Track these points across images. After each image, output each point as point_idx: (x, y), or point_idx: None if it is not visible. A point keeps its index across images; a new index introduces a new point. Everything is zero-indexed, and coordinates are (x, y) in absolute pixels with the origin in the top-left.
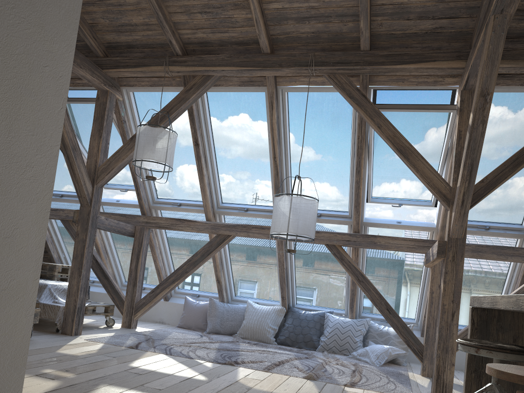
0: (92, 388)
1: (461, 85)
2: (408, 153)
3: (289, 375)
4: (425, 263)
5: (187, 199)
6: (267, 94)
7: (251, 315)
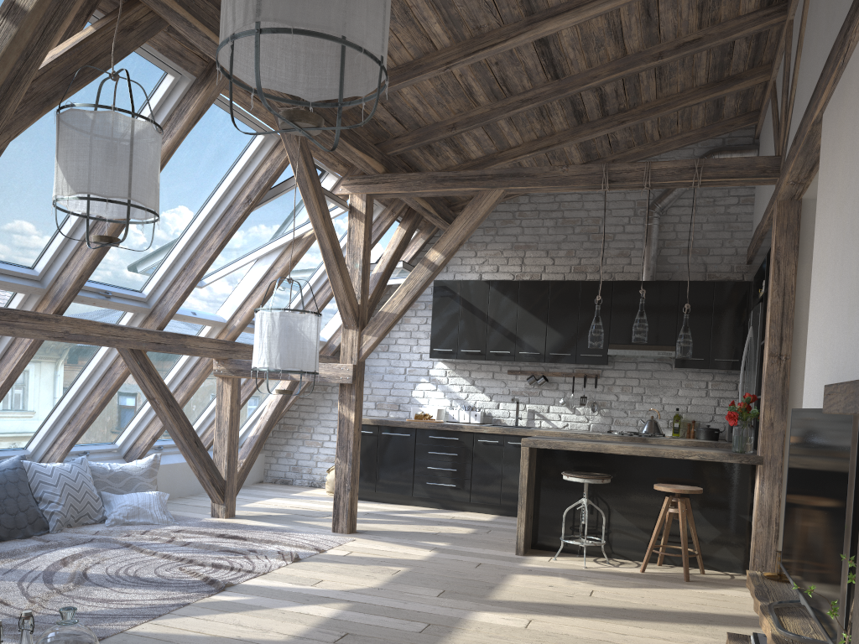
0: None
1: (369, 189)
2: (339, 258)
3: (281, 565)
4: (230, 373)
5: None
6: (204, 98)
7: None
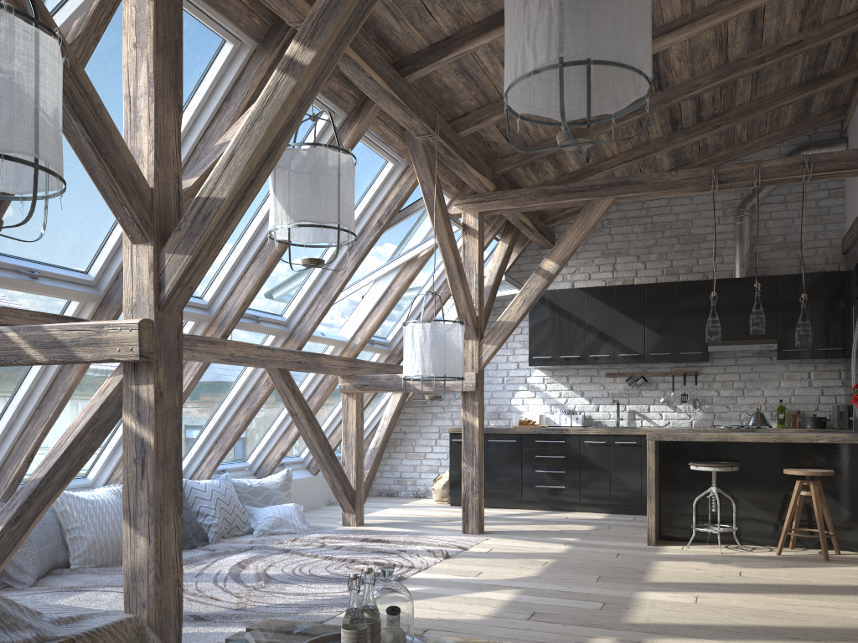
0: (651, 625)
1: (481, 207)
2: (461, 273)
3: (436, 561)
4: (355, 388)
5: (49, 261)
6: (356, 132)
7: (95, 516)
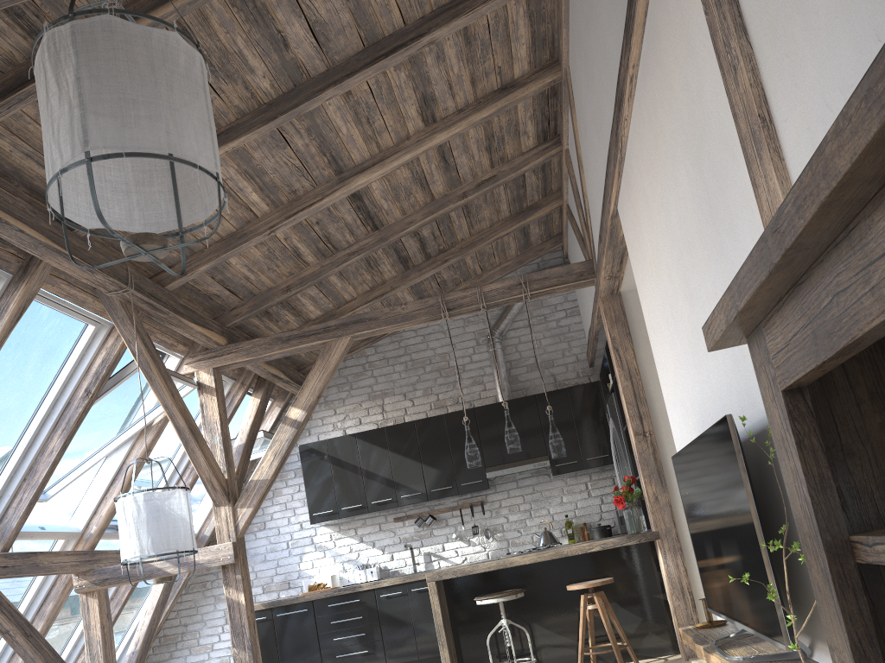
0: None
1: (215, 362)
2: (197, 434)
3: None
4: (95, 585)
5: None
6: (24, 293)
7: None
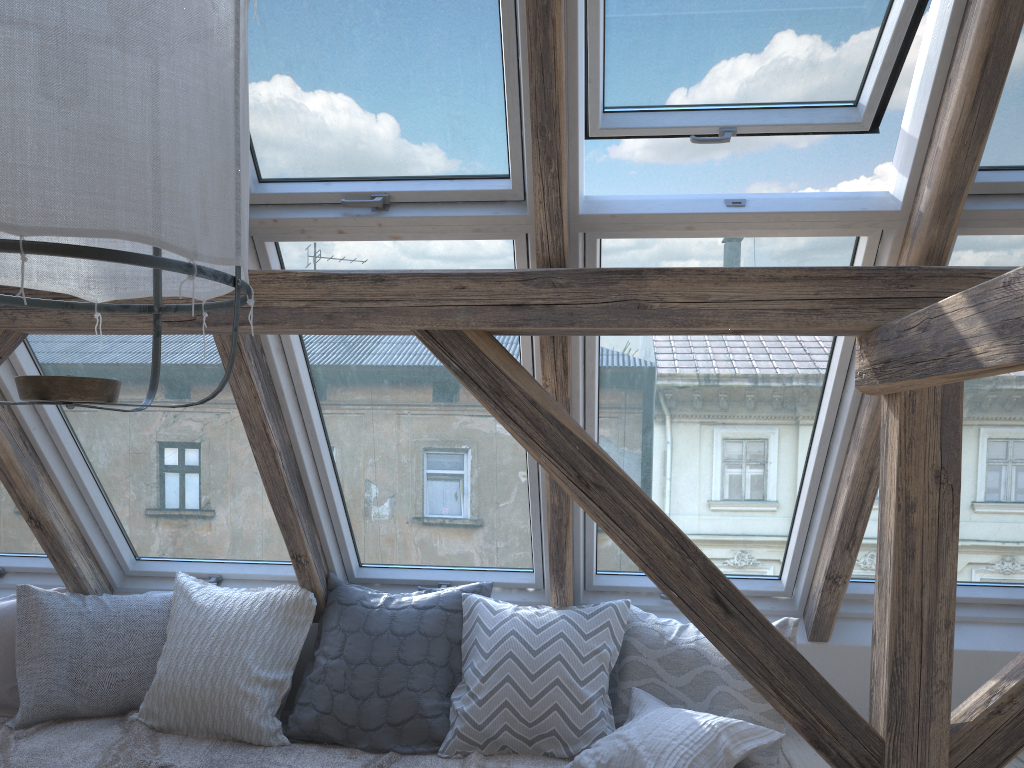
0: None
1: None
2: None
3: None
4: (874, 377)
5: None
6: None
7: (184, 638)
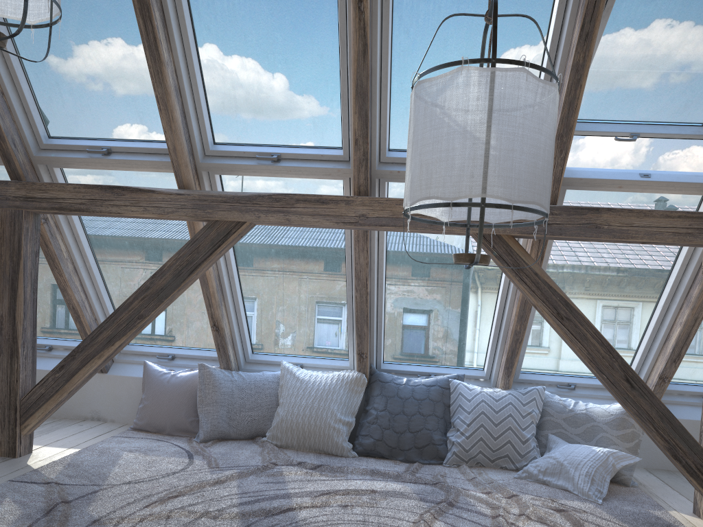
0: None
1: None
2: None
3: None
4: None
5: (124, 137)
6: None
7: (295, 396)
